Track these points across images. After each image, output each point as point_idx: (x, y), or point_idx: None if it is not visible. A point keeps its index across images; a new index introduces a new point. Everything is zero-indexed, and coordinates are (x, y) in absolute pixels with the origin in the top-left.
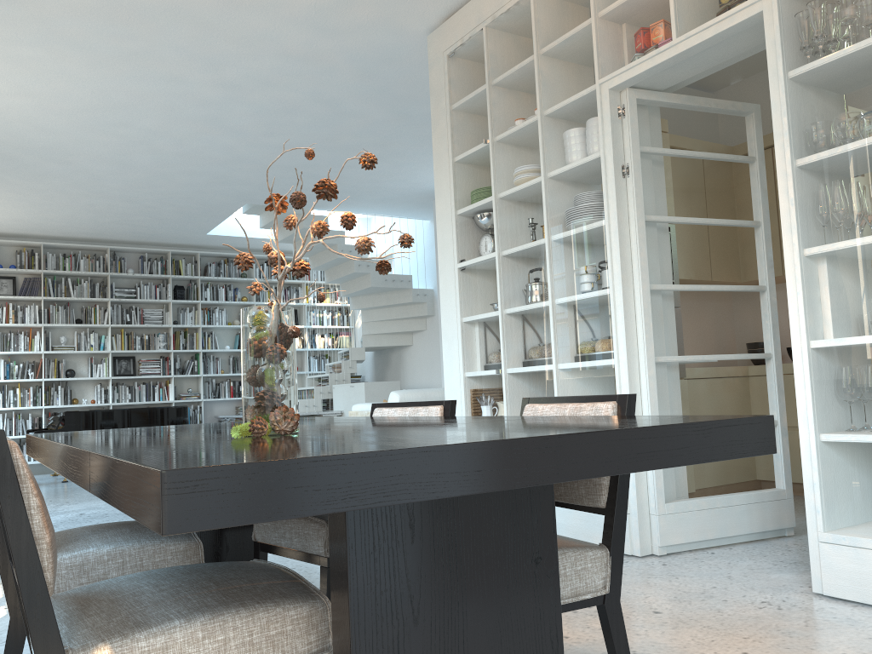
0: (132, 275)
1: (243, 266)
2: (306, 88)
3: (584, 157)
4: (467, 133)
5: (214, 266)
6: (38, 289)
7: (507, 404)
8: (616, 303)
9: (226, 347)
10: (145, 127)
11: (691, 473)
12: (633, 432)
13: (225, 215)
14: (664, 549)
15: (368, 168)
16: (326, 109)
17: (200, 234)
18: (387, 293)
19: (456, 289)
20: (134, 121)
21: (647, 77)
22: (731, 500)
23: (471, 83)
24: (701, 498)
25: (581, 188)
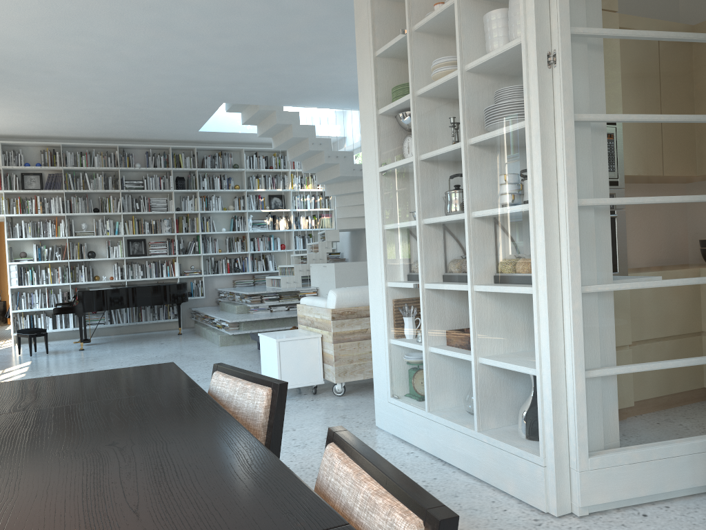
0: (138, 169)
1: None
2: None
3: (503, 44)
4: (387, 23)
5: (209, 159)
6: (60, 184)
7: (425, 322)
8: (536, 222)
9: (223, 229)
10: (103, 35)
11: (623, 422)
12: None
13: (208, 114)
14: (586, 509)
15: None
16: (268, 7)
17: (193, 131)
18: (357, 181)
19: (377, 194)
20: (91, 29)
21: None
22: (671, 450)
23: None
24: (633, 449)
25: (499, 83)
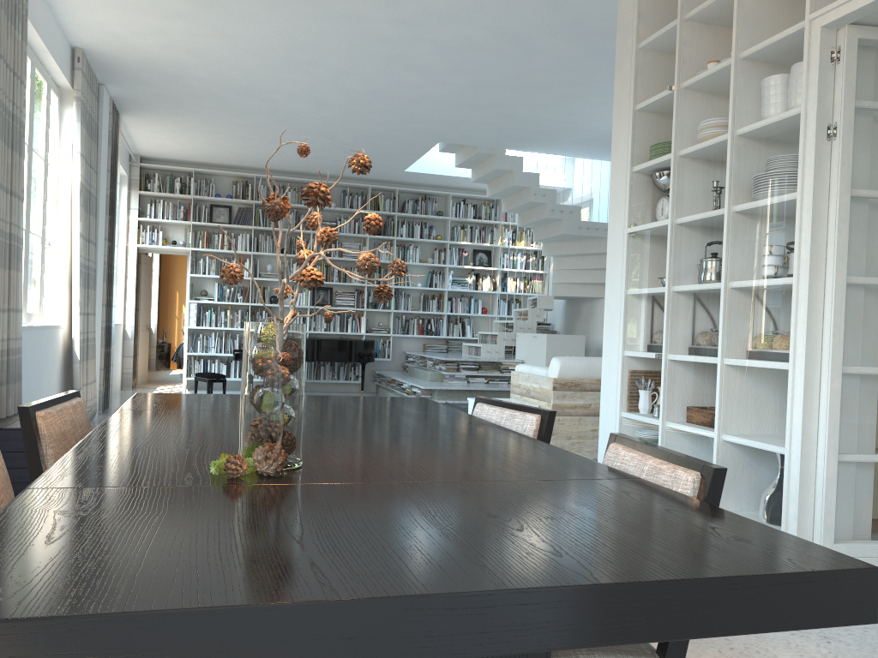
0: (333, 209)
1: (228, 280)
2: (489, 23)
3: (781, 112)
4: (652, 77)
5: (411, 203)
6: (250, 219)
7: (665, 394)
8: (799, 296)
9: (418, 284)
10: (332, 66)
11: (875, 512)
12: (618, 589)
13: (420, 153)
14: None
15: (362, 172)
16: (512, 45)
17: (398, 171)
18: (581, 241)
19: (623, 256)
20: (322, 60)
21: (874, 11)
22: None
23: (661, 18)
24: None
25: (773, 151)
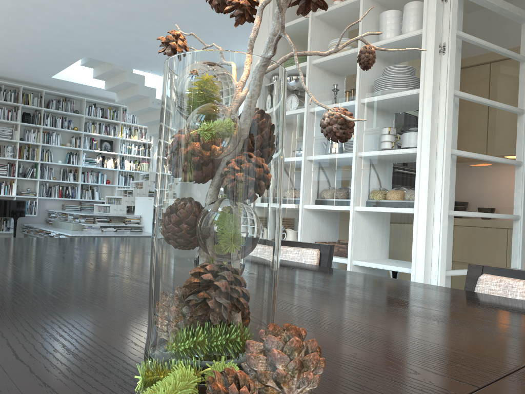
0: None
1: None
2: None
3: (404, 33)
4: (288, 8)
5: (54, 102)
6: None
7: (301, 233)
8: (421, 161)
9: (59, 161)
10: None
11: None
12: None
13: (67, 64)
14: None
15: None
16: None
17: (46, 76)
18: None
19: None
20: None
21: None
22: None
23: None
24: None
25: (397, 60)
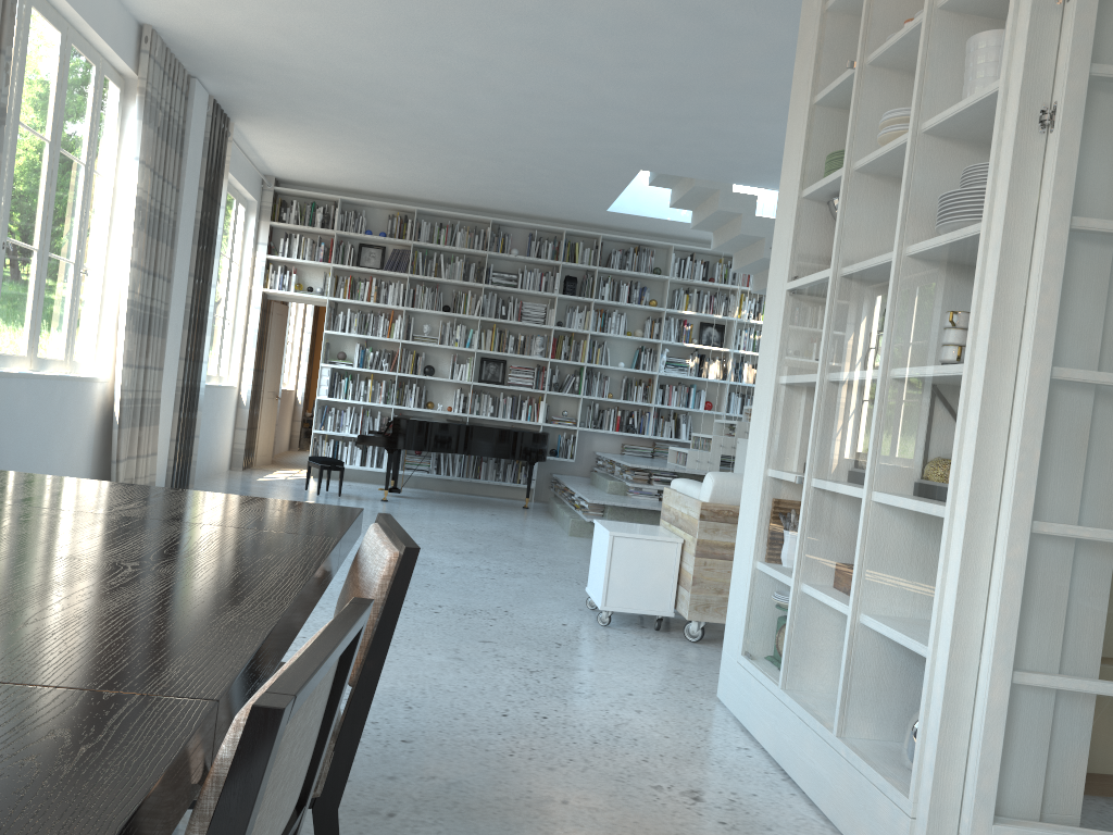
0: (514, 257)
1: None
2: None
3: (977, 88)
4: (835, 51)
5: (619, 255)
6: (406, 265)
7: (803, 541)
8: (970, 396)
9: (620, 364)
10: (465, 54)
11: (1077, 780)
12: None
13: (619, 186)
14: None
15: None
16: (698, 24)
17: (599, 210)
18: None
19: (778, 325)
20: (449, 45)
21: None
22: None
23: None
24: None
25: (961, 154)
